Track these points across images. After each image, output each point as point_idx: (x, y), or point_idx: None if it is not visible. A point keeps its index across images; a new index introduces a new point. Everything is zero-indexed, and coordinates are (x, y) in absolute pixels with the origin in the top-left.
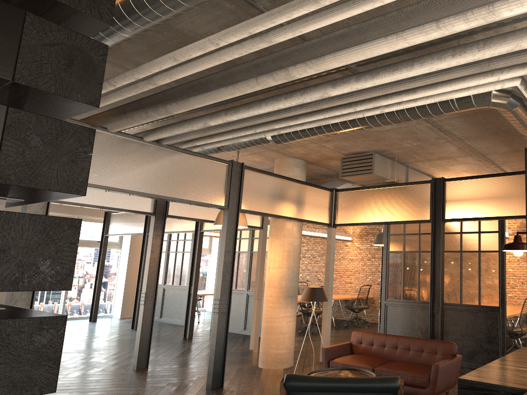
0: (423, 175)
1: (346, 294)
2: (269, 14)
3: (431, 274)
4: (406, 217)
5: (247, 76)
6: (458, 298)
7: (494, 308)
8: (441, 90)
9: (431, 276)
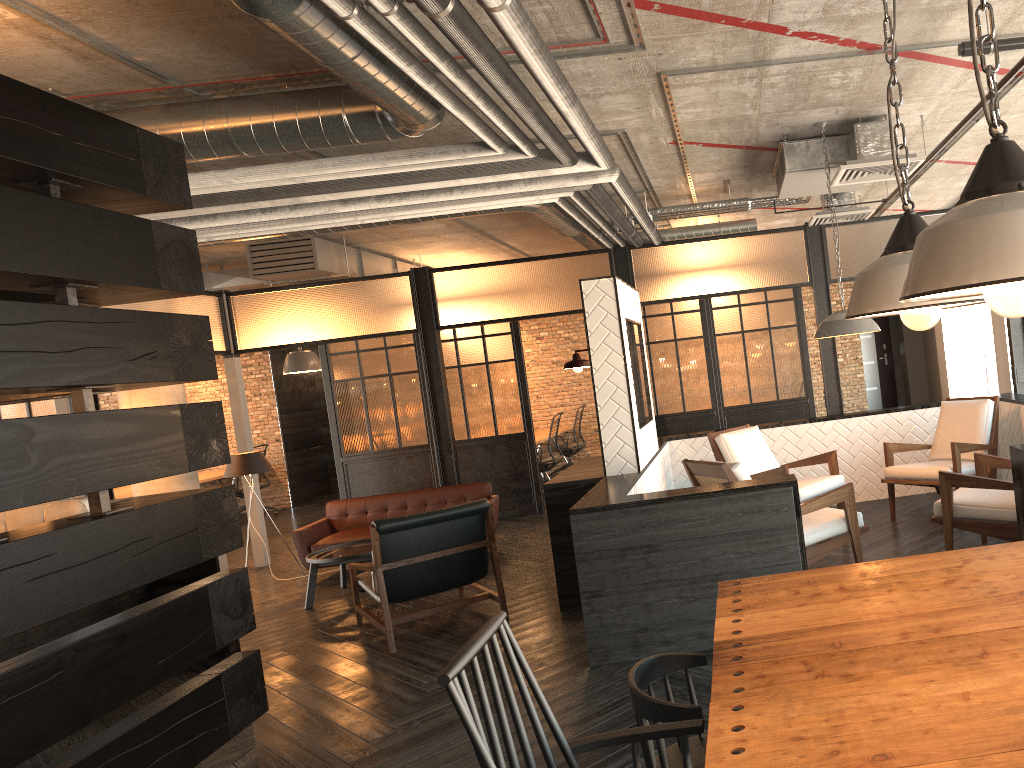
0: (380, 257)
1: (208, 472)
2: (319, 165)
3: (431, 405)
4: (375, 328)
5: (239, 202)
6: (465, 432)
7: (519, 436)
8: (475, 205)
9: (431, 407)
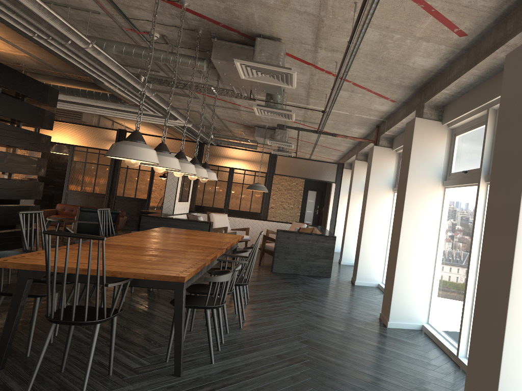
0: (108, 120)
1: None
2: (96, 102)
3: (111, 179)
4: (97, 146)
5: (66, 103)
6: (122, 193)
7: (144, 200)
8: (144, 120)
9: (110, 180)
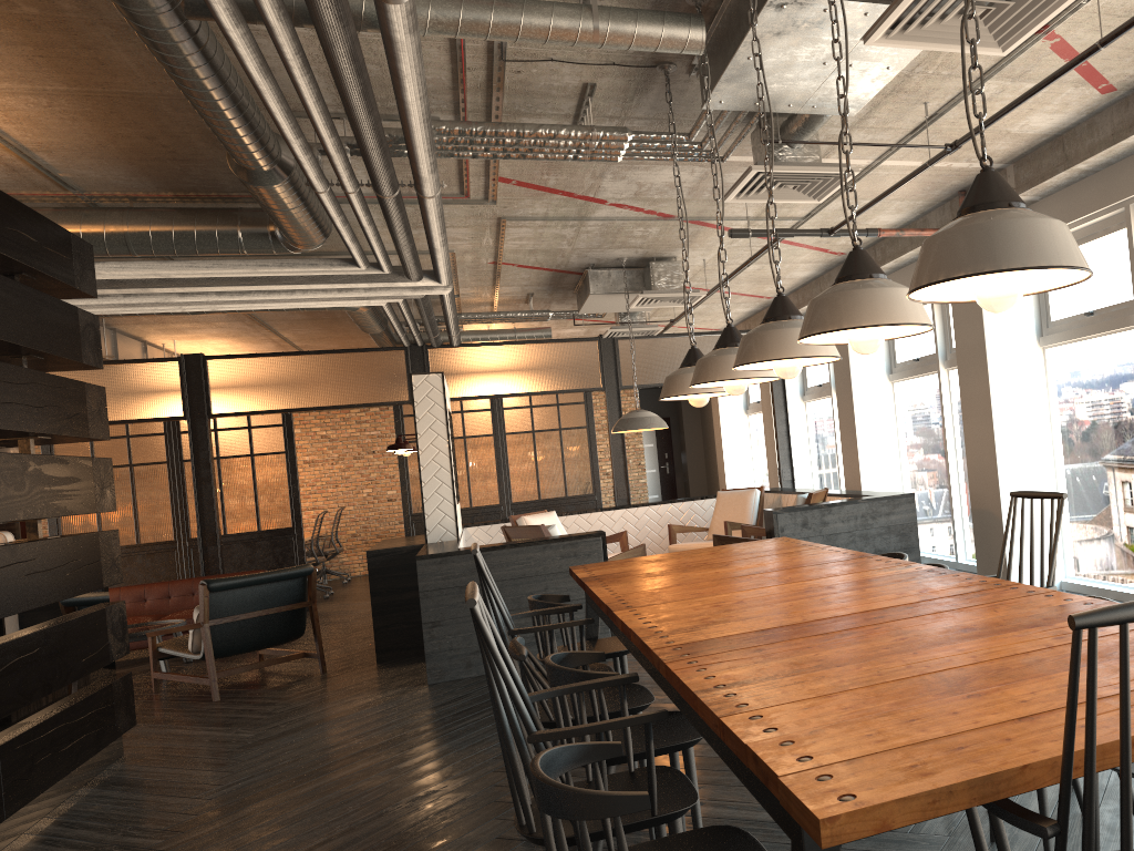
0: (132, 340)
1: None
2: (193, 265)
3: (196, 494)
4: (133, 413)
5: None
6: (221, 527)
7: (286, 531)
8: (306, 303)
9: (196, 497)
